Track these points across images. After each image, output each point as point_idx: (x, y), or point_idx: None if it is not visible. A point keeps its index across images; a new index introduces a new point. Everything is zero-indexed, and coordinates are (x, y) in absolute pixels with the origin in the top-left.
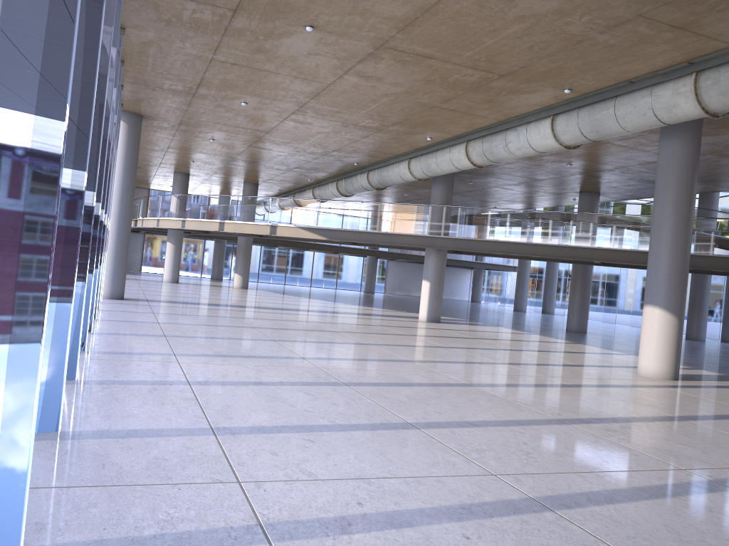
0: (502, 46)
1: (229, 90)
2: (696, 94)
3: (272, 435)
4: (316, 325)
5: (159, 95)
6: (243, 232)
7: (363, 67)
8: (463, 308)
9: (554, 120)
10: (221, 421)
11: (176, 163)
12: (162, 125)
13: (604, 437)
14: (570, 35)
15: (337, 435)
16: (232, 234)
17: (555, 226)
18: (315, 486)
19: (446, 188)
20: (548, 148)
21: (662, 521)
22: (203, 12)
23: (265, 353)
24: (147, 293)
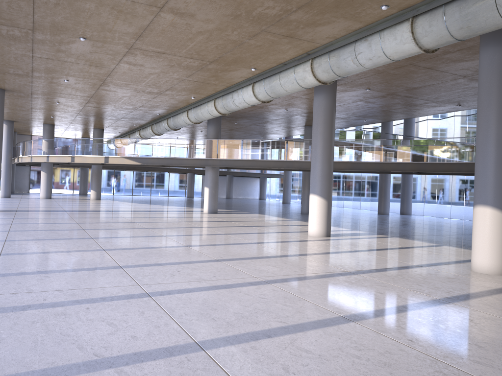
0: (200, 47)
1: (53, 73)
2: (312, 72)
3: (27, 275)
4: (124, 219)
5: (9, 77)
6: (87, 162)
7: (127, 59)
8: (247, 203)
9: (254, 86)
10: (2, 271)
11: (42, 118)
12: (20, 95)
13: (232, 266)
14: (233, 41)
15: (67, 273)
16: (84, 163)
17: (279, 148)
18: (27, 294)
19: (215, 127)
20: (254, 102)
21: (205, 297)
22: (14, 31)
23: (68, 237)
24: (20, 206)
